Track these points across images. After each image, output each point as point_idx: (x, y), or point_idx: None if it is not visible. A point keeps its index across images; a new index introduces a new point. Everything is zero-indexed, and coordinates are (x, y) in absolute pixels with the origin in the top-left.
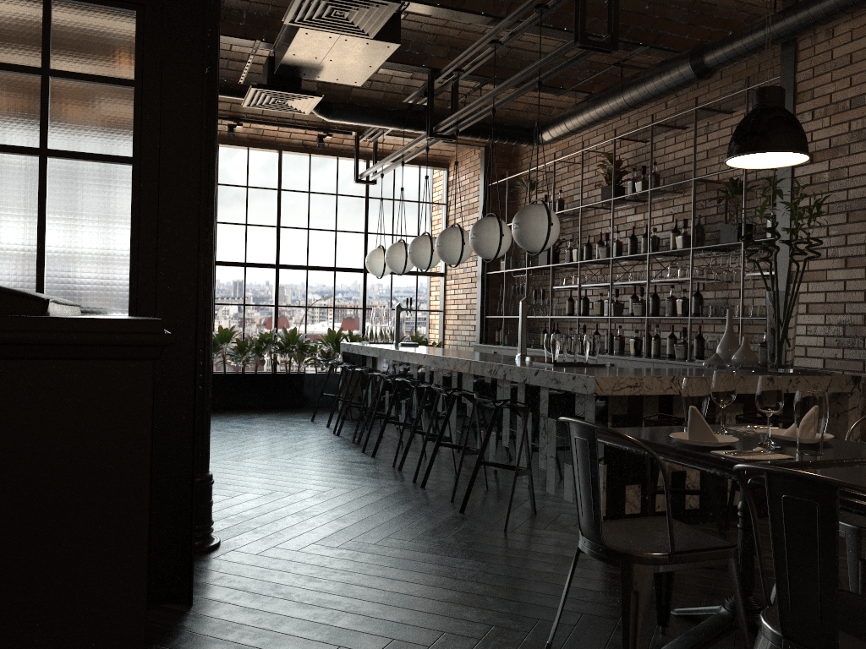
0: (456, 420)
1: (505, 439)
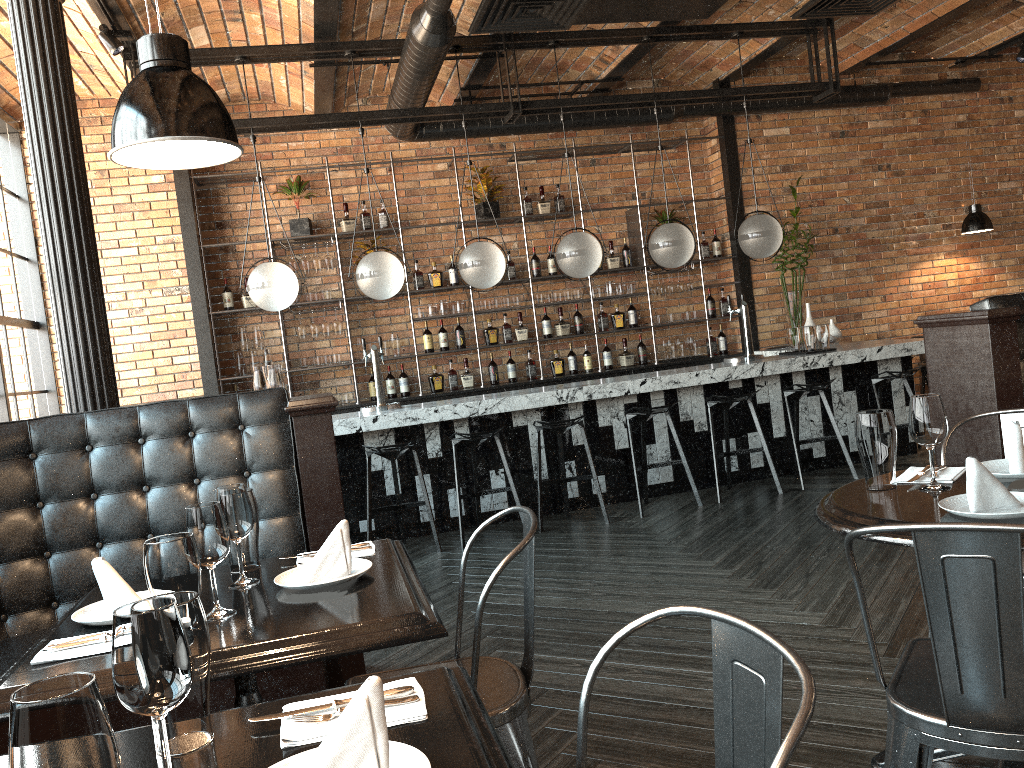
0: (669, 446)
1: (778, 431)
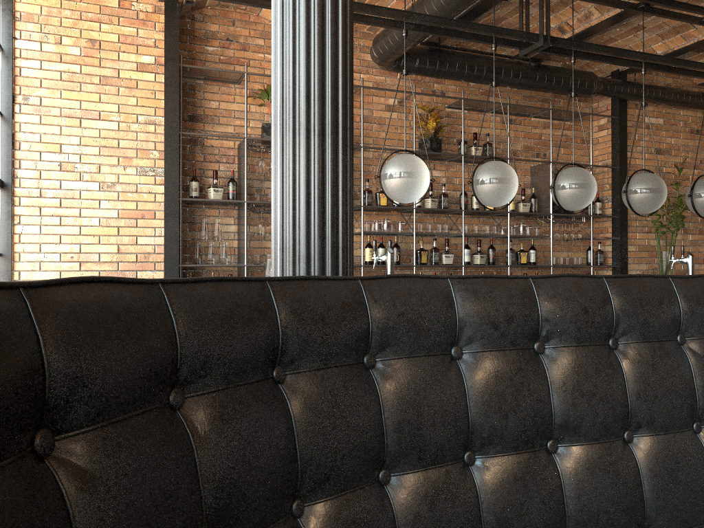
0: None
1: None
